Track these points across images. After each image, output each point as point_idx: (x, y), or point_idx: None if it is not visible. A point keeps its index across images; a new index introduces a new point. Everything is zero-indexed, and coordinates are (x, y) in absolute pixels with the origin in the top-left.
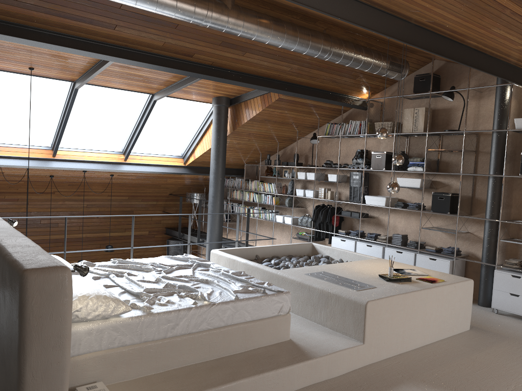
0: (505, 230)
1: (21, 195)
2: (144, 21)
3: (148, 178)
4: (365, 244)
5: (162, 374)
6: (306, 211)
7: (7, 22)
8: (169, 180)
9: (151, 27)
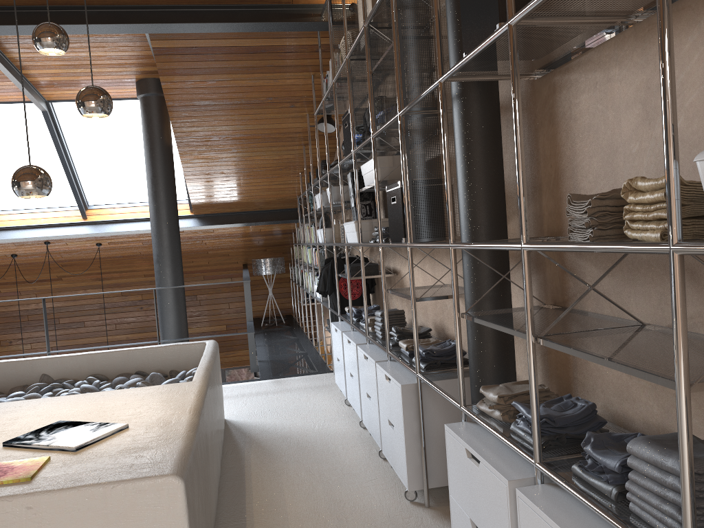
0: (540, 277)
1: (19, 286)
2: None
3: None
4: (347, 339)
5: None
6: None
7: None
8: (208, 243)
9: None
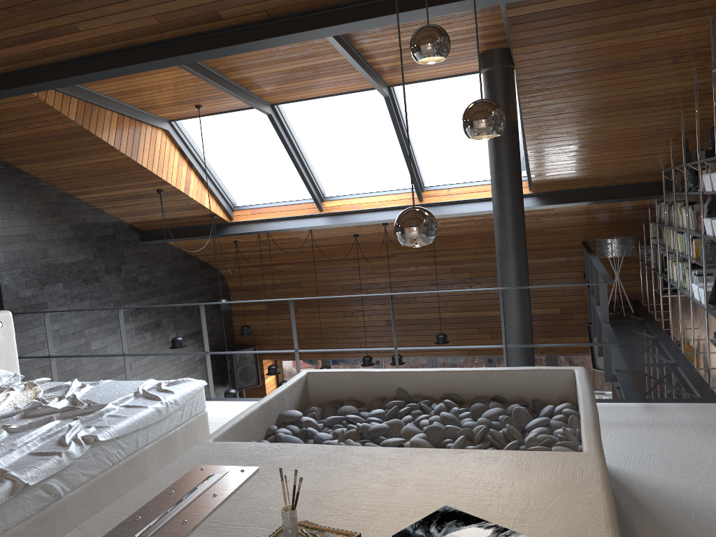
0: None
1: (359, 262)
2: (81, 1)
3: None
4: None
5: None
6: None
7: (6, 74)
8: (545, 221)
9: (102, 4)
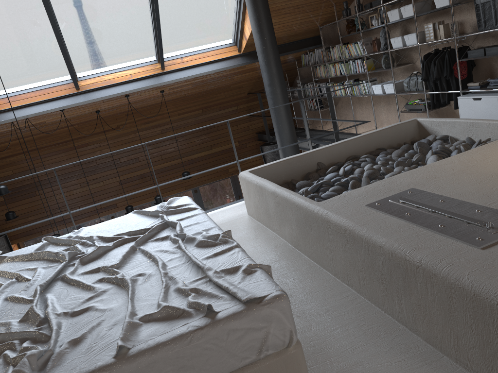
0: None
1: (88, 139)
2: None
3: (208, 83)
4: None
5: None
6: (414, 67)
7: None
8: (235, 78)
9: None
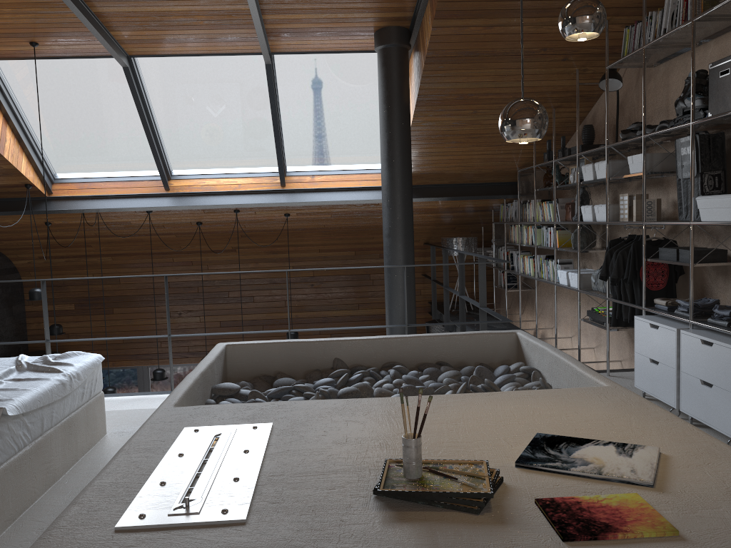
0: None
1: (192, 256)
2: None
3: (356, 217)
4: (697, 338)
5: None
6: None
7: None
8: None
9: None
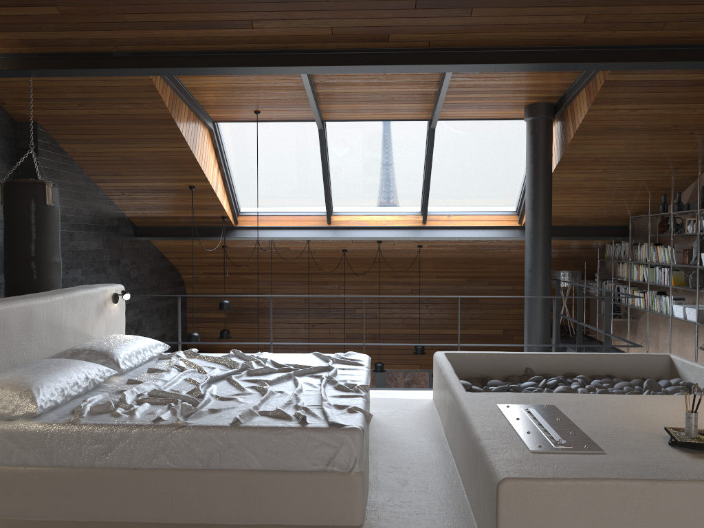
0: None
1: (328, 277)
2: (277, 2)
3: (477, 250)
4: None
5: (80, 524)
6: None
7: (140, 53)
8: (513, 252)
9: (294, 9)
